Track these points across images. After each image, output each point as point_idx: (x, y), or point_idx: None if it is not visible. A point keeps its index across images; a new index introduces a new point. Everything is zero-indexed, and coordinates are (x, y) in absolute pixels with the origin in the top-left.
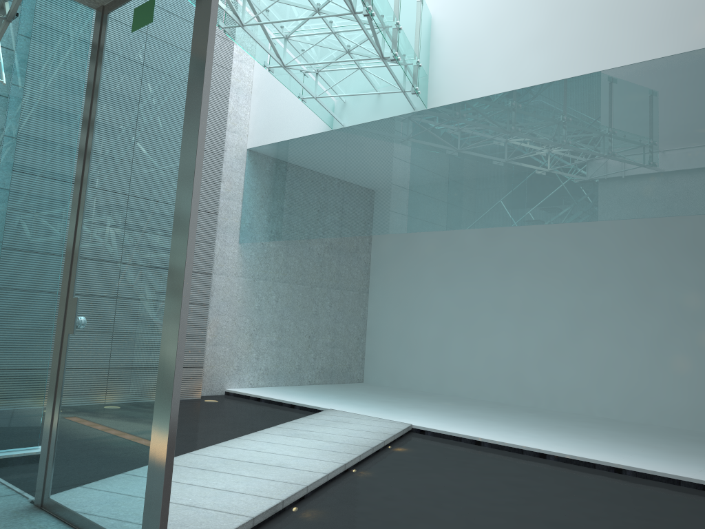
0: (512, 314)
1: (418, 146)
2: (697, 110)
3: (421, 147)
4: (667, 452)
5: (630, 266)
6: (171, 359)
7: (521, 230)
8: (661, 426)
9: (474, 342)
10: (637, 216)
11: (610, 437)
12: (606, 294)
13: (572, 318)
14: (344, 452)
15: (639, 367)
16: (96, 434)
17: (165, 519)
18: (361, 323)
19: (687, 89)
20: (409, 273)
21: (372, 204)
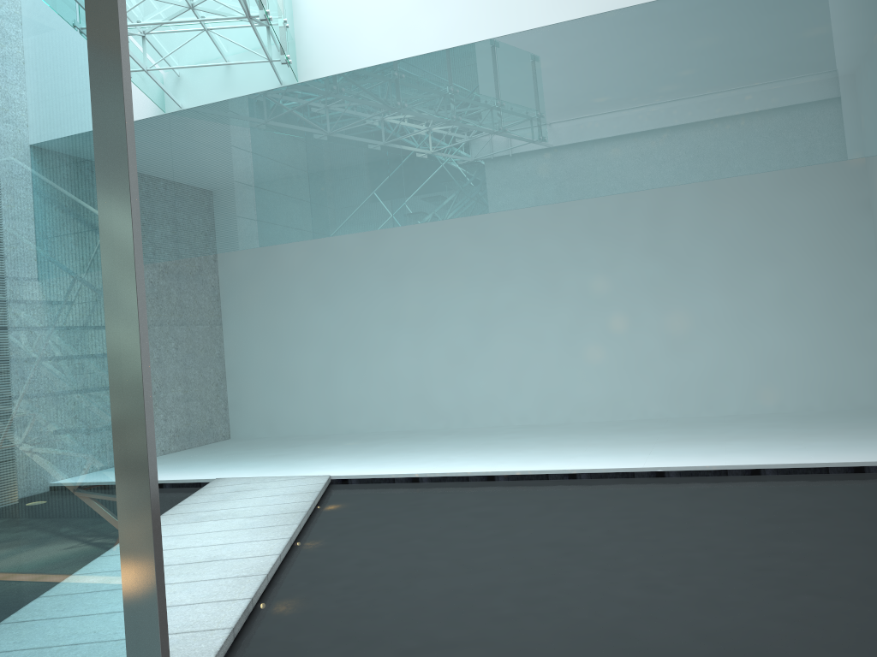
0: (409, 326)
1: (292, 131)
2: (613, 79)
3: (296, 132)
4: (606, 448)
5: (534, 255)
6: (139, 448)
7: (408, 226)
8: (581, 423)
9: (368, 366)
10: (564, 199)
11: (544, 443)
12: (511, 289)
13: (478, 321)
14: (279, 525)
15: (553, 364)
16: (8, 575)
17: (167, 656)
18: (218, 364)
19: (601, 55)
20: (274, 292)
21: (239, 210)
